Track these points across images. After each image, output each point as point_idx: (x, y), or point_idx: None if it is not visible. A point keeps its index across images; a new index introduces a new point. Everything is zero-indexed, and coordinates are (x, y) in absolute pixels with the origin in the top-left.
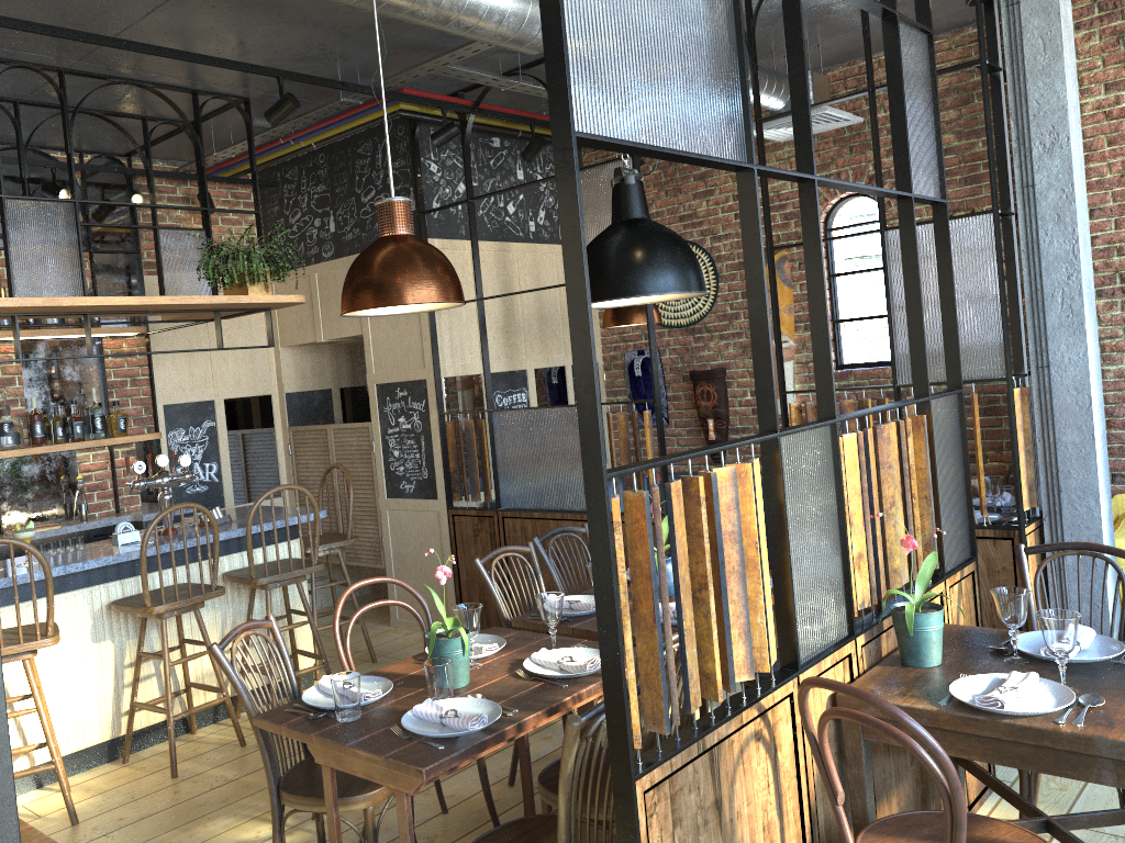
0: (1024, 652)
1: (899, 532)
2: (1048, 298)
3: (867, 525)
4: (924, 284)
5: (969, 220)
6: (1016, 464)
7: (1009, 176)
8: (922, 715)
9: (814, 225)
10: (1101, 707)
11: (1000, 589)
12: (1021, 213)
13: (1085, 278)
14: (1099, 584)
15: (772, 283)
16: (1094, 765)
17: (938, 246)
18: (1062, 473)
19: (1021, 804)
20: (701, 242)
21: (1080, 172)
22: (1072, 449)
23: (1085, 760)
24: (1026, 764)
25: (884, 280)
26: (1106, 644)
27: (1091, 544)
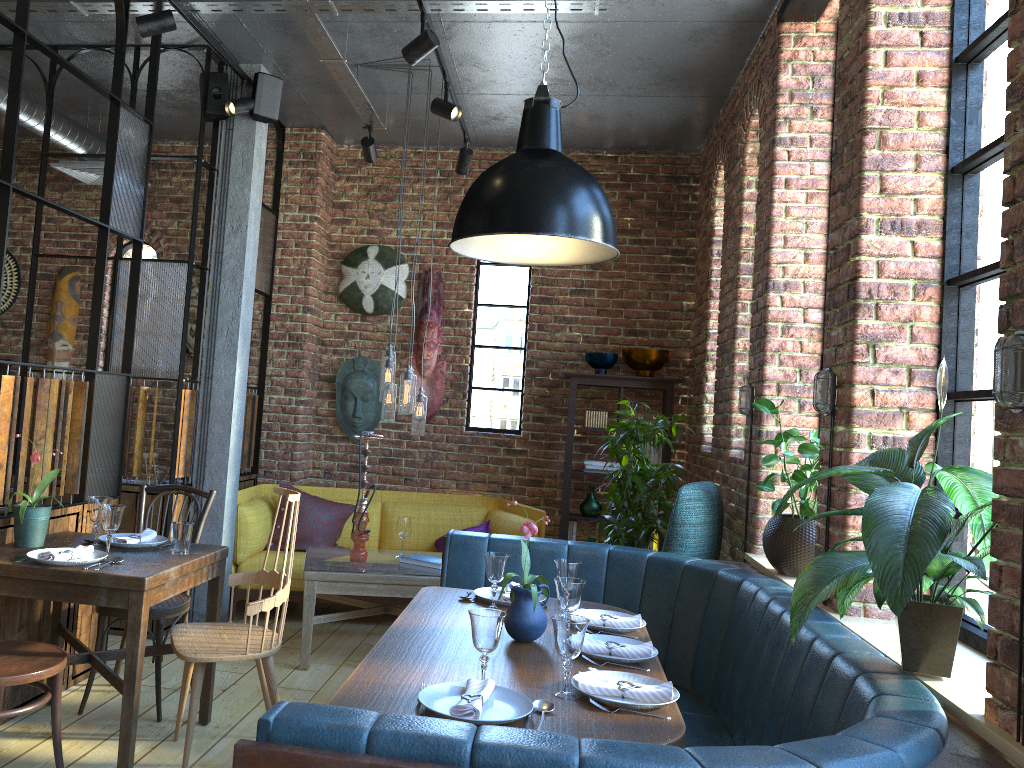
0: (102, 541)
1: (45, 459)
2: (219, 331)
3: (12, 445)
4: (139, 304)
5: (174, 264)
6: (175, 441)
7: (210, 242)
8: (1, 568)
9: (5, 218)
10: (120, 563)
11: (96, 498)
12: (213, 270)
13: (244, 322)
14: (218, 533)
15: (32, 282)
16: (97, 593)
17: (133, 271)
18: (209, 454)
19: (81, 648)
20: (12, 249)
21: (253, 252)
22: (217, 437)
23: (93, 590)
24: (59, 597)
25: (113, 295)
26: (160, 540)
27: (186, 487)
